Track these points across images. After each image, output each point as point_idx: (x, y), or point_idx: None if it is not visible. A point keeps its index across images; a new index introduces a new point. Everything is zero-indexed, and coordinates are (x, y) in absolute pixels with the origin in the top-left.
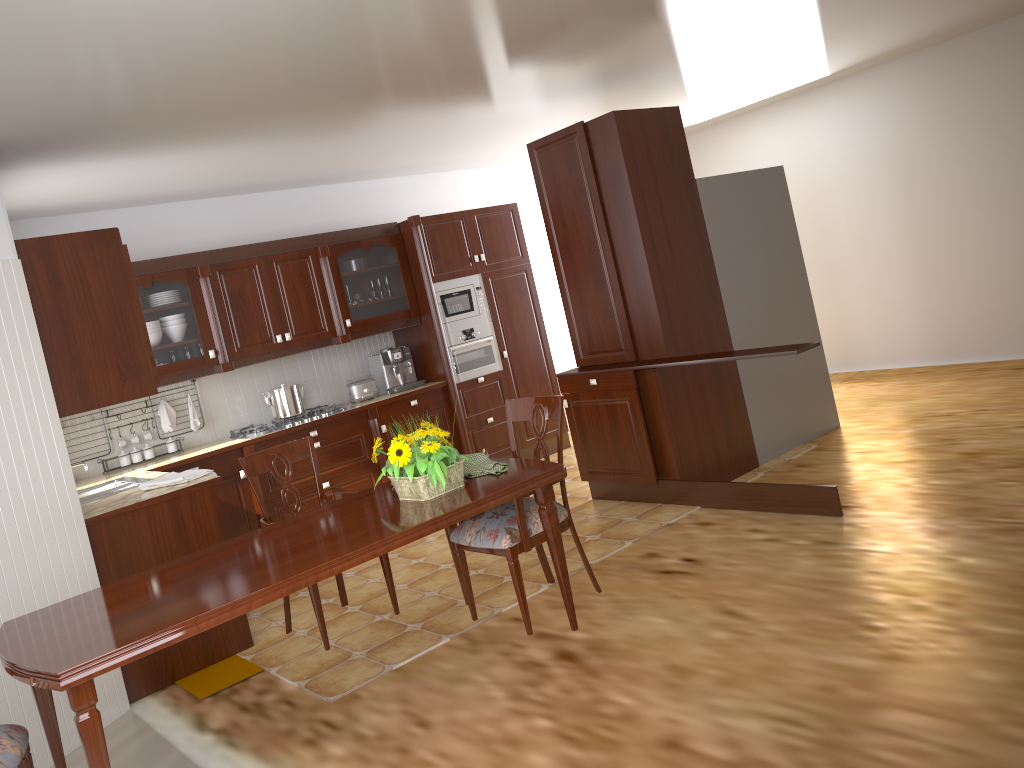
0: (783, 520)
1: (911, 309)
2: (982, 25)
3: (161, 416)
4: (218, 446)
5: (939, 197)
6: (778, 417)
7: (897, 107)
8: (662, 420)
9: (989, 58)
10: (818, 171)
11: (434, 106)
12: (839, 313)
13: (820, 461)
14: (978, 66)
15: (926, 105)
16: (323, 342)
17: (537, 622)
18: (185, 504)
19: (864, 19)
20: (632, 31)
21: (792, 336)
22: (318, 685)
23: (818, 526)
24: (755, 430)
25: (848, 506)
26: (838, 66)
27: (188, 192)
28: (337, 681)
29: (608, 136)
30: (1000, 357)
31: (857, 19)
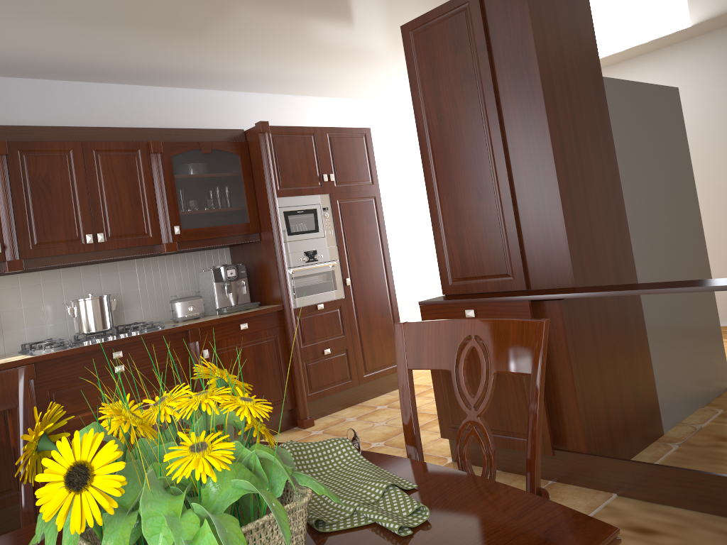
0: None
1: None
2: None
3: None
4: None
5: None
6: (680, 373)
7: None
8: (566, 370)
9: None
10: None
11: None
12: None
13: None
14: None
15: None
16: (145, 249)
17: None
18: None
19: None
20: None
21: (689, 278)
22: None
23: None
24: (659, 388)
25: None
26: (707, 12)
27: None
28: None
29: (512, 2)
30: None
31: None
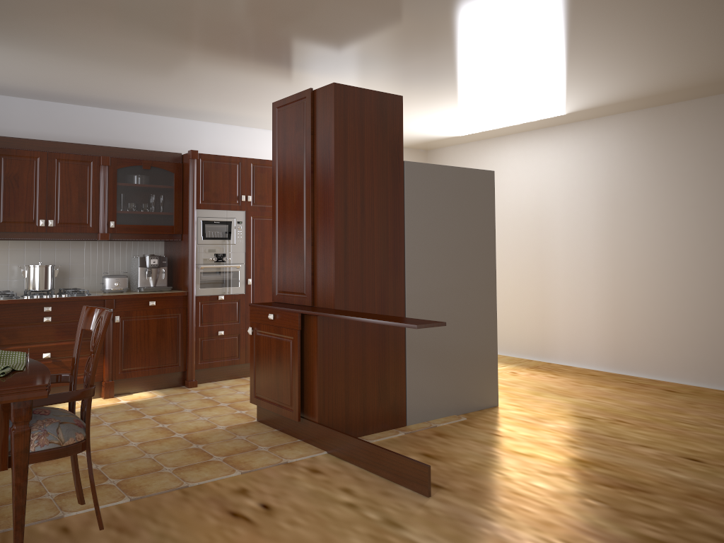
0: (379, 486)
1: (598, 320)
2: (693, 96)
3: None
4: None
5: (636, 232)
6: (437, 385)
7: (616, 152)
8: (315, 364)
9: (695, 125)
10: (547, 192)
11: (184, 47)
12: (542, 311)
13: (457, 434)
14: (685, 130)
15: (639, 155)
16: (84, 235)
17: (76, 538)
18: None
19: (578, 57)
20: (343, 5)
21: (468, 317)
22: None
23: (401, 502)
24: (410, 392)
25: (443, 487)
26: (570, 107)
27: None
28: None
29: (327, 104)
30: (661, 377)
31: (571, 55)
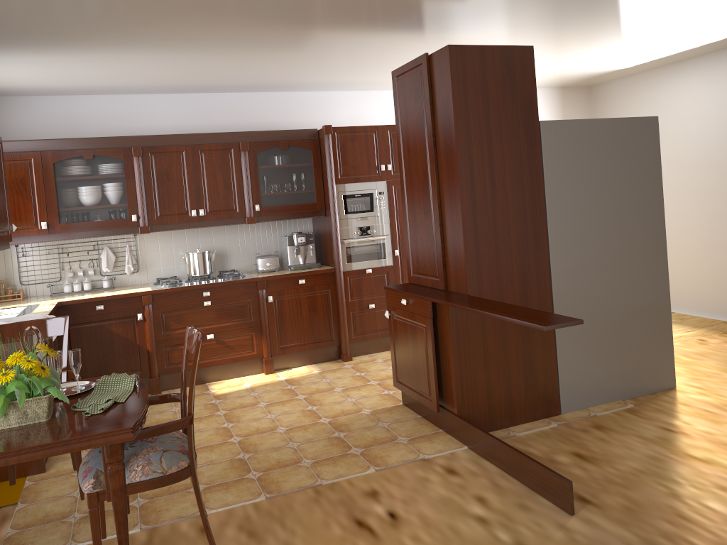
0: (517, 496)
1: None
2: None
3: (102, 259)
4: (128, 291)
5: None
6: (596, 369)
7: None
8: (449, 354)
9: None
10: None
11: (291, 28)
12: None
13: (619, 427)
14: None
15: None
16: (233, 220)
17: None
18: (1, 347)
19: None
20: None
21: (632, 290)
22: (13, 541)
23: (539, 520)
24: (563, 378)
25: (591, 502)
26: None
27: (142, 87)
28: (27, 543)
29: (443, 70)
30: None
31: None
